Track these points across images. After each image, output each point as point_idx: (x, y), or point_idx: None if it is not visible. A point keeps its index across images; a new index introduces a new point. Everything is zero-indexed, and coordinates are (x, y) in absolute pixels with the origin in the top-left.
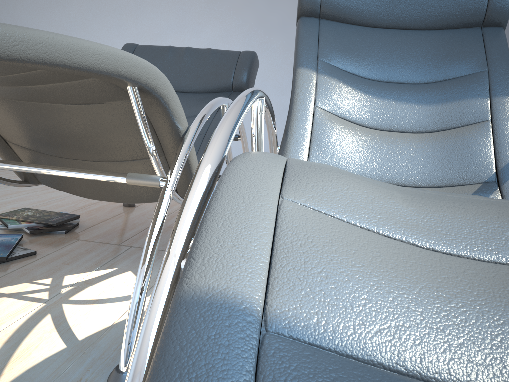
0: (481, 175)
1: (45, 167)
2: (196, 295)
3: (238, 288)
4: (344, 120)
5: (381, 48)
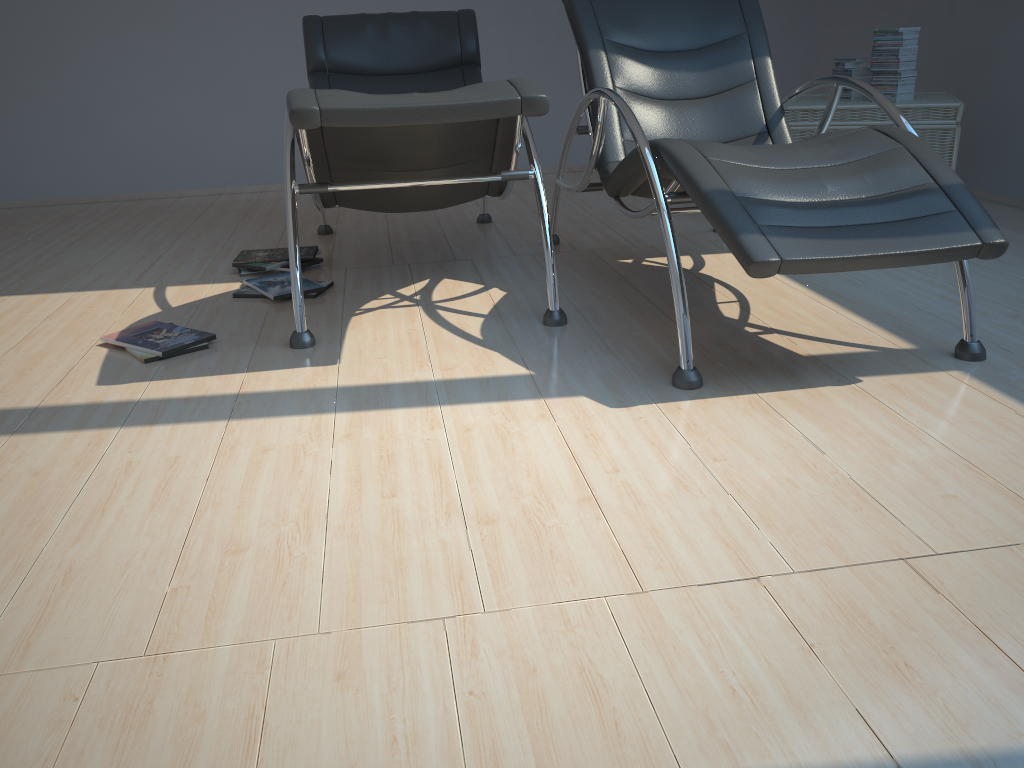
0: (755, 128)
1: (428, 179)
2: (710, 190)
3: (721, 186)
4: (639, 95)
5: (652, 18)
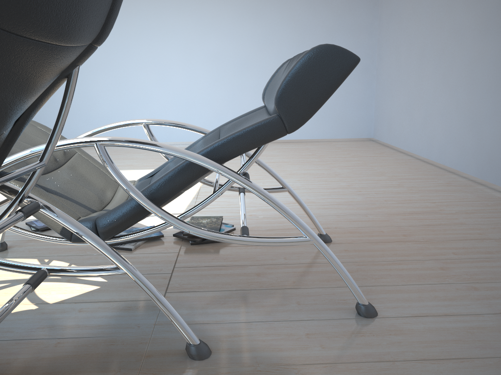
0: None
1: None
2: None
3: None
4: None
5: None
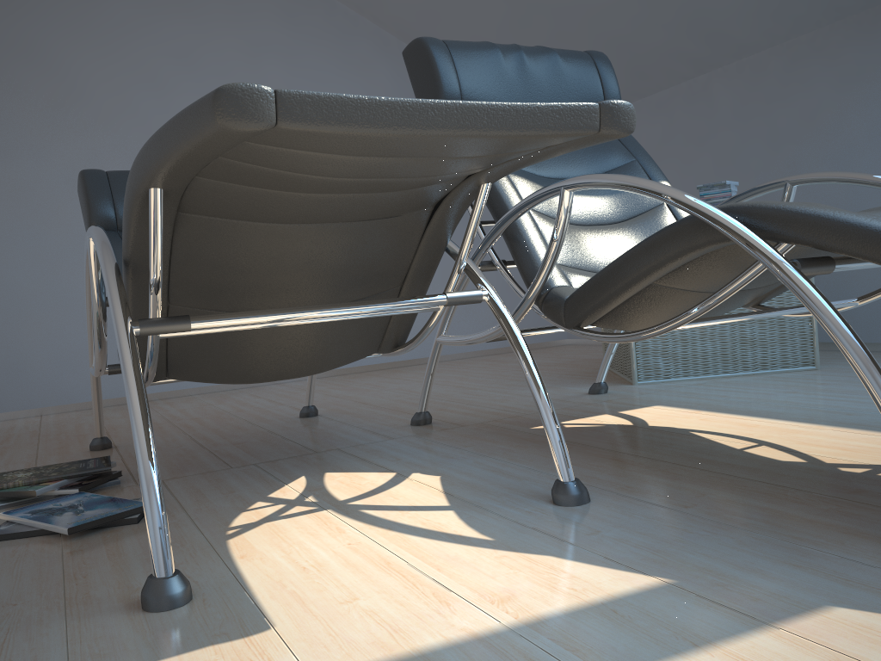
0: None
1: (348, 305)
2: None
3: None
4: (553, 219)
5: None
